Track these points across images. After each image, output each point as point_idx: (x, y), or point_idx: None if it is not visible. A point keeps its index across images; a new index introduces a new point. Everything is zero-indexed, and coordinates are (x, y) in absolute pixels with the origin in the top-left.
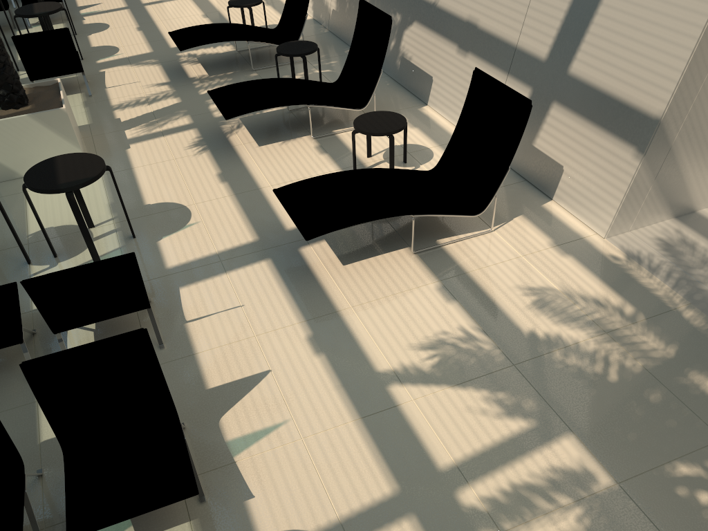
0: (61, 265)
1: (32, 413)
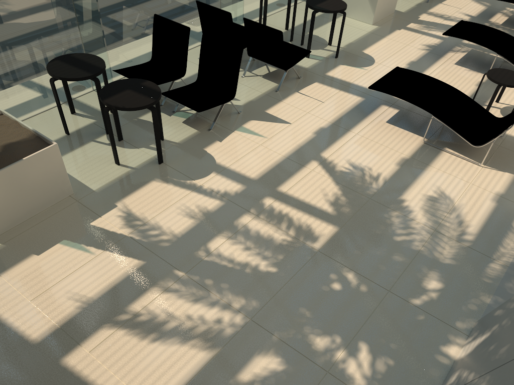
0: None
1: None
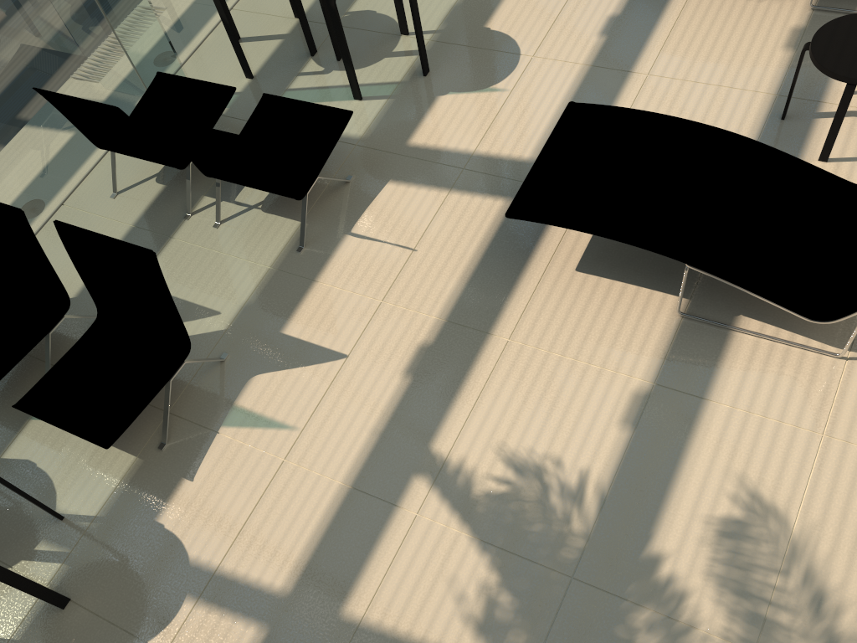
0: (332, 75)
1: (157, 248)
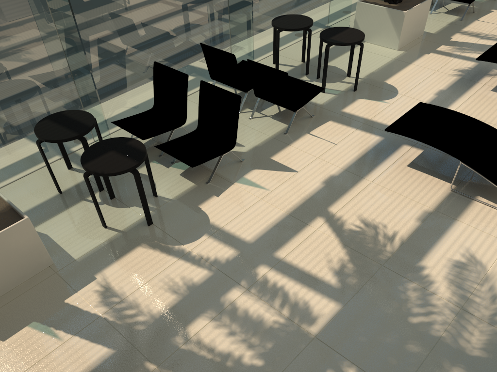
0: (313, 82)
1: None
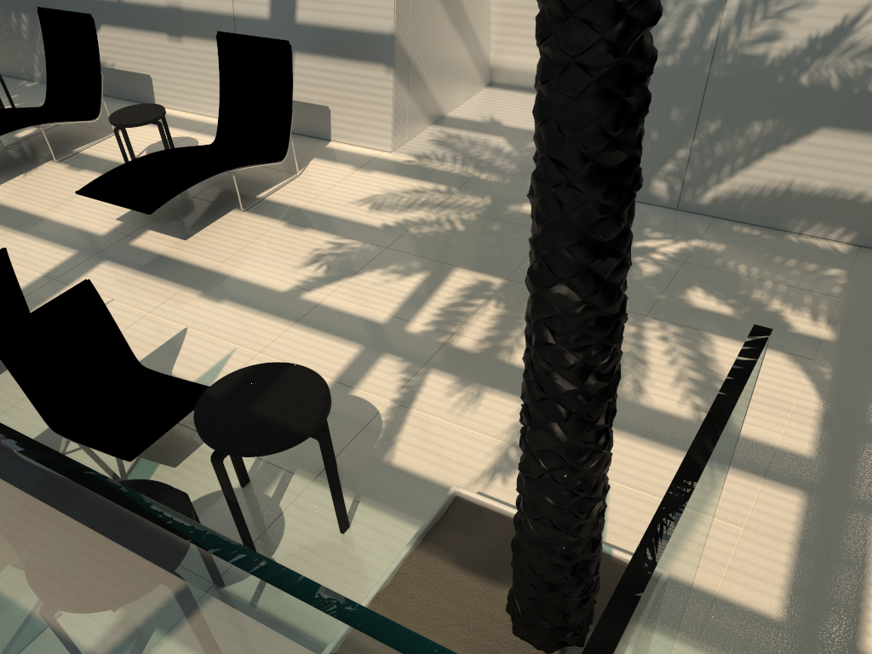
0: None
1: None
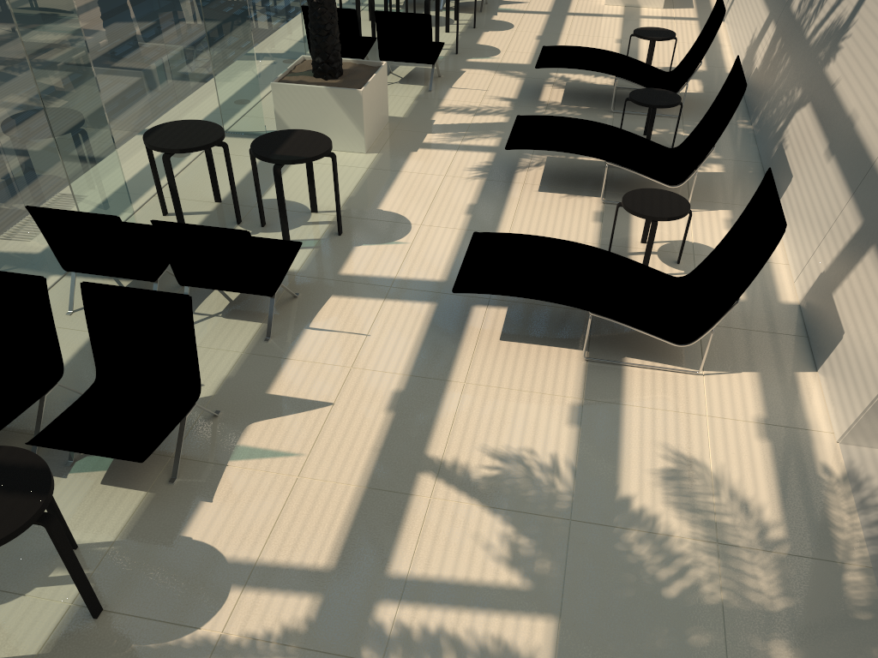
0: (260, 235)
1: None
